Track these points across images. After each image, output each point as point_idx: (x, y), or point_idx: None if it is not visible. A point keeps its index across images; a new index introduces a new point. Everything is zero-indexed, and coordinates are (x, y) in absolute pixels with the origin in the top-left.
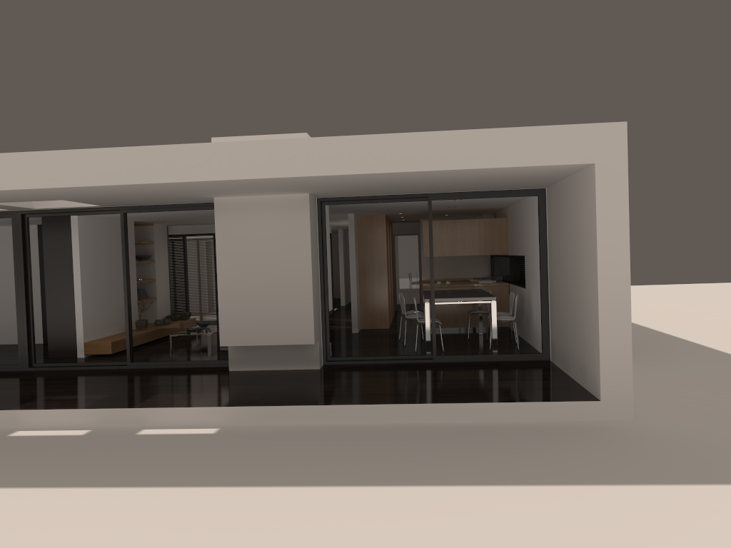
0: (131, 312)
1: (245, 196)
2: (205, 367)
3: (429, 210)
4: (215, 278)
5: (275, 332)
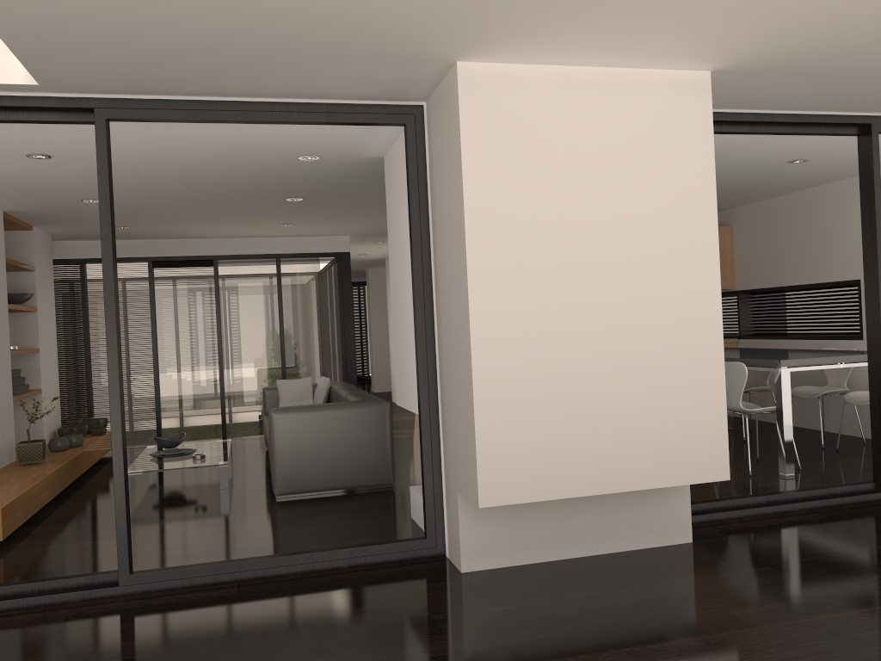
0: (3, 425)
1: (545, 65)
2: (363, 566)
3: (875, 155)
4: (154, 348)
5: (633, 456)
